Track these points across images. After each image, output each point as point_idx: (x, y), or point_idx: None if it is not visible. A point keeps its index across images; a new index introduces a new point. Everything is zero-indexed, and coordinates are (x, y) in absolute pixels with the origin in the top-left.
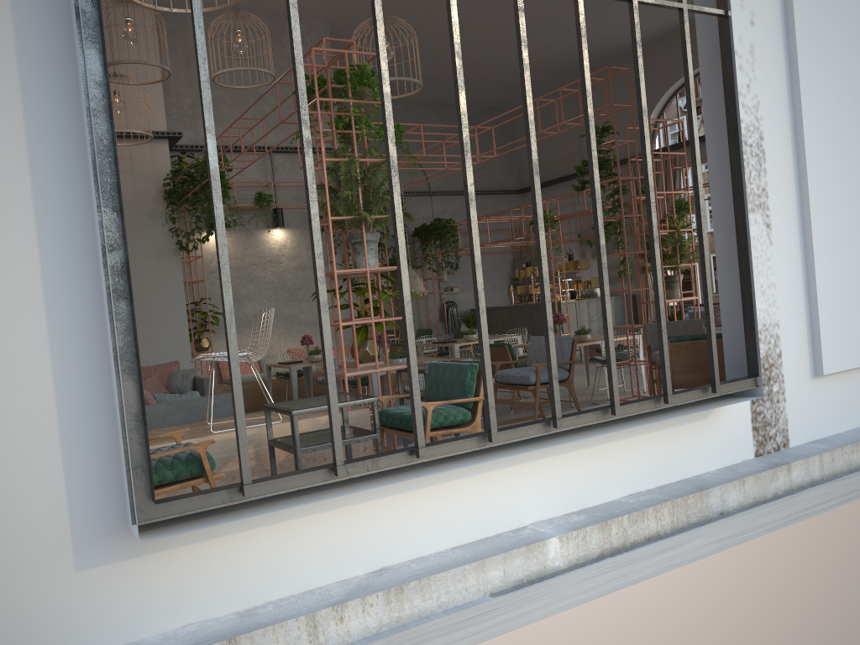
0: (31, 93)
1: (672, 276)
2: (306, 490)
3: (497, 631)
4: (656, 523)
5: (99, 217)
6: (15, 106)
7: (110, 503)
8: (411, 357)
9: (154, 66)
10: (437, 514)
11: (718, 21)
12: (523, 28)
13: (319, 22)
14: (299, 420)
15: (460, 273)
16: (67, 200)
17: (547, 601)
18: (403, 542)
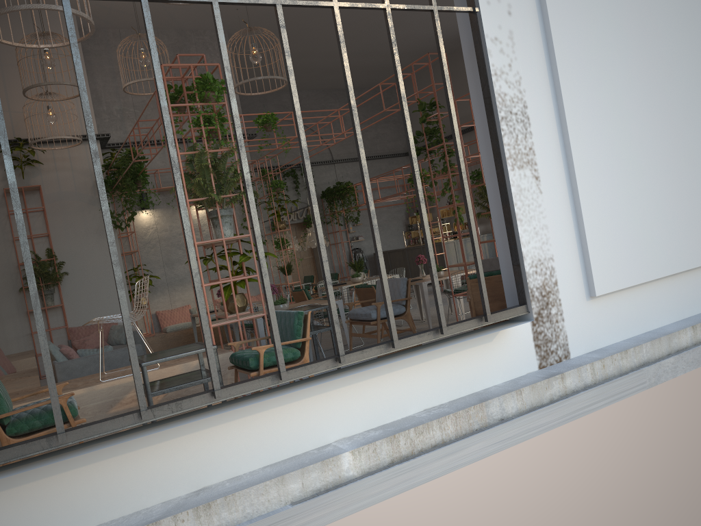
0: None
1: None
2: (128, 430)
3: None
4: (441, 433)
5: None
6: None
7: None
8: (202, 317)
9: None
10: (249, 440)
11: (469, 16)
12: (286, 42)
13: None
14: (173, 366)
15: (363, 224)
16: None
17: (342, 505)
18: (220, 465)
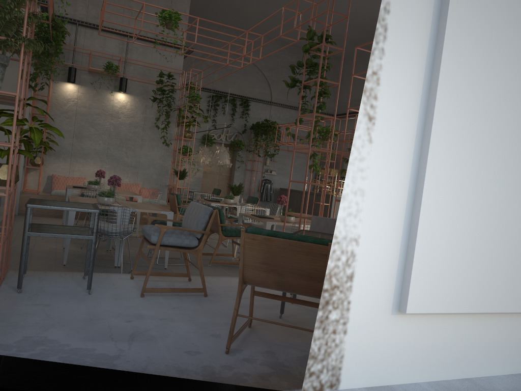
0: None
1: None
2: None
3: None
4: None
5: None
6: None
7: None
8: None
9: None
10: None
11: None
12: None
13: None
14: None
15: (280, 162)
16: None
17: None
18: None
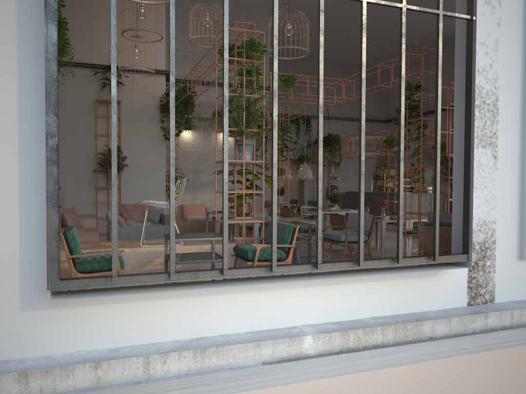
0: (22, 47)
1: None
2: (158, 285)
3: (262, 385)
4: (382, 337)
5: (46, 118)
6: (13, 53)
7: (43, 277)
8: (224, 215)
9: (162, 32)
10: (239, 310)
11: (466, 22)
12: (322, 22)
13: (264, 10)
14: (192, 245)
15: (342, 169)
16: (36, 107)
17: (298, 373)
18: (216, 324)
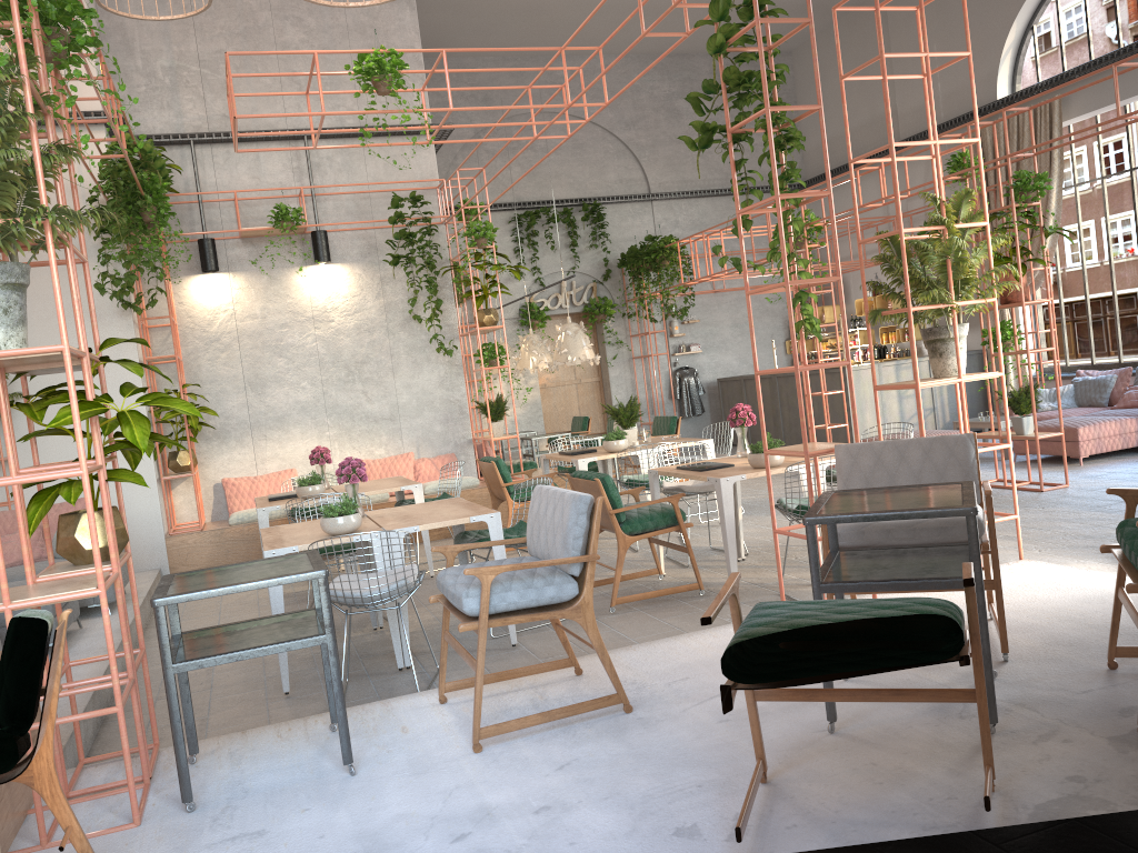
0: None
1: (941, 329)
2: None
3: None
4: None
5: None
6: None
7: None
8: None
9: None
10: None
11: None
12: None
13: None
14: None
15: (703, 322)
16: None
17: None
18: None
